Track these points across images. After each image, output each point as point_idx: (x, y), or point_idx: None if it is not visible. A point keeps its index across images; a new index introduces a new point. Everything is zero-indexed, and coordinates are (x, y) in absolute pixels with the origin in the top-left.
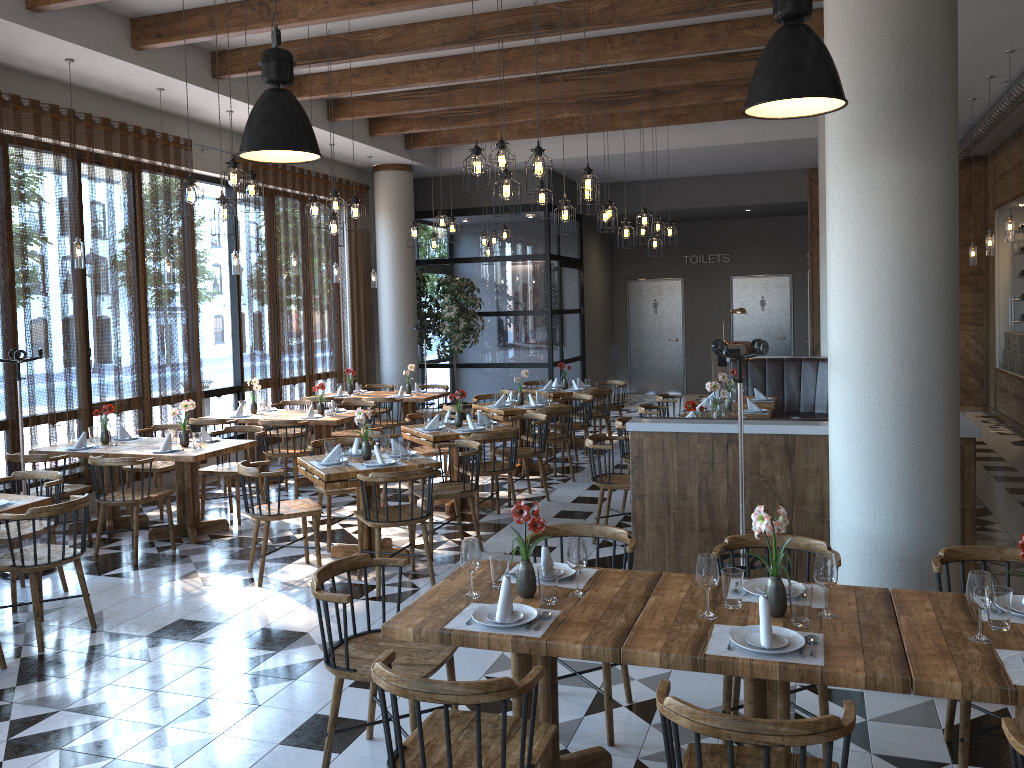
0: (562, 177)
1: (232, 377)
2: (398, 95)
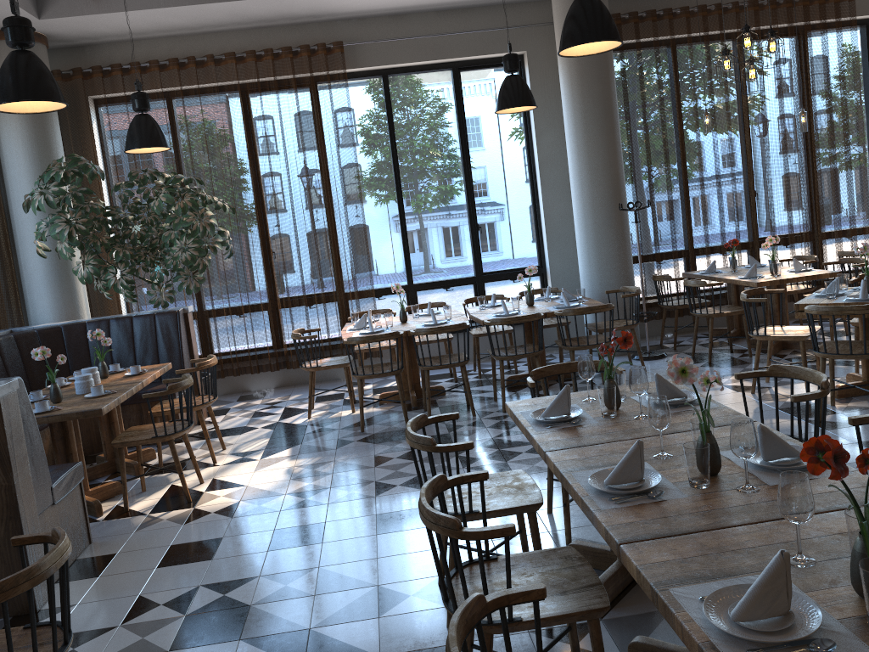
0: None
1: None
2: None
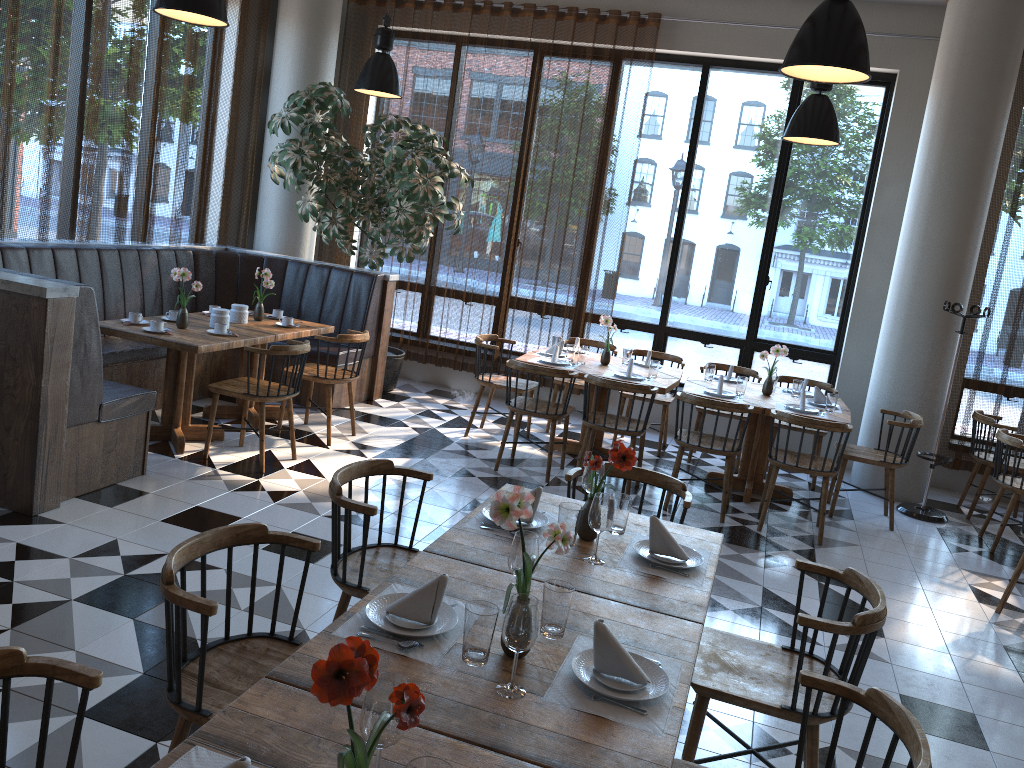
0: None
1: None
2: None
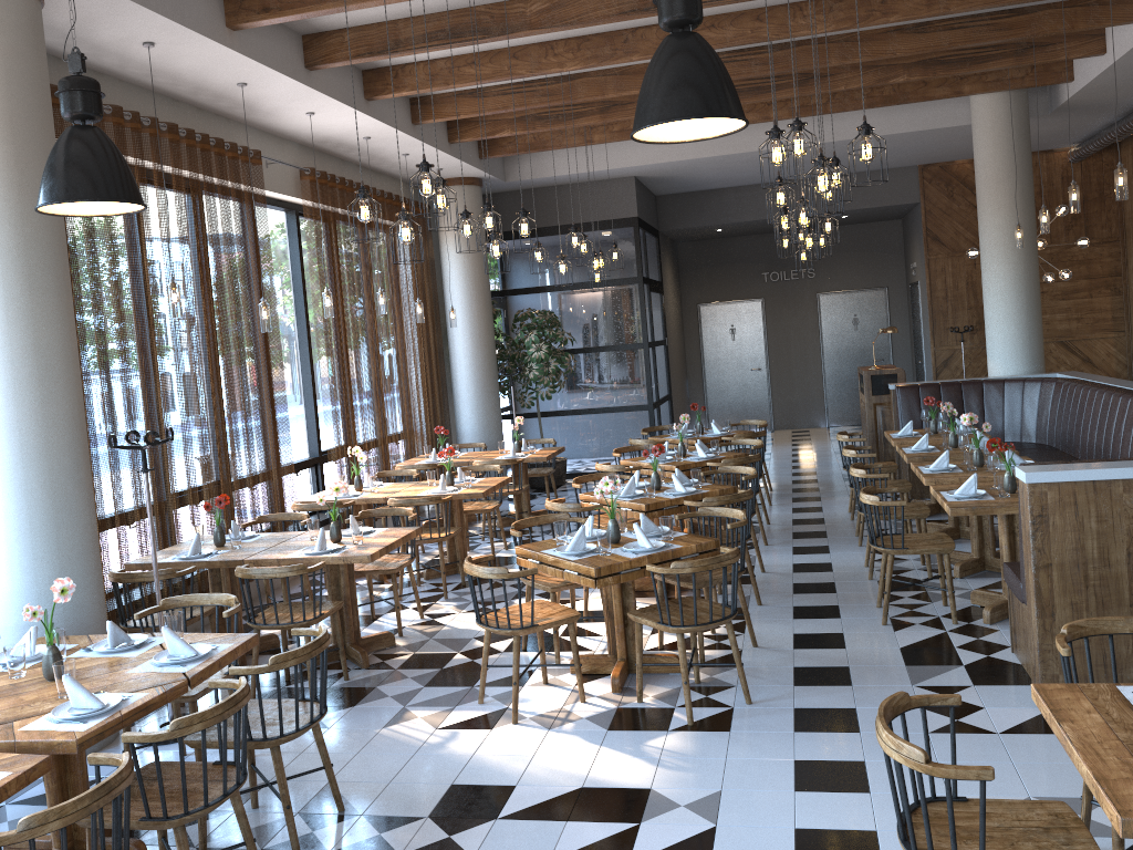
0: (644, 187)
1: (307, 447)
2: (502, 89)
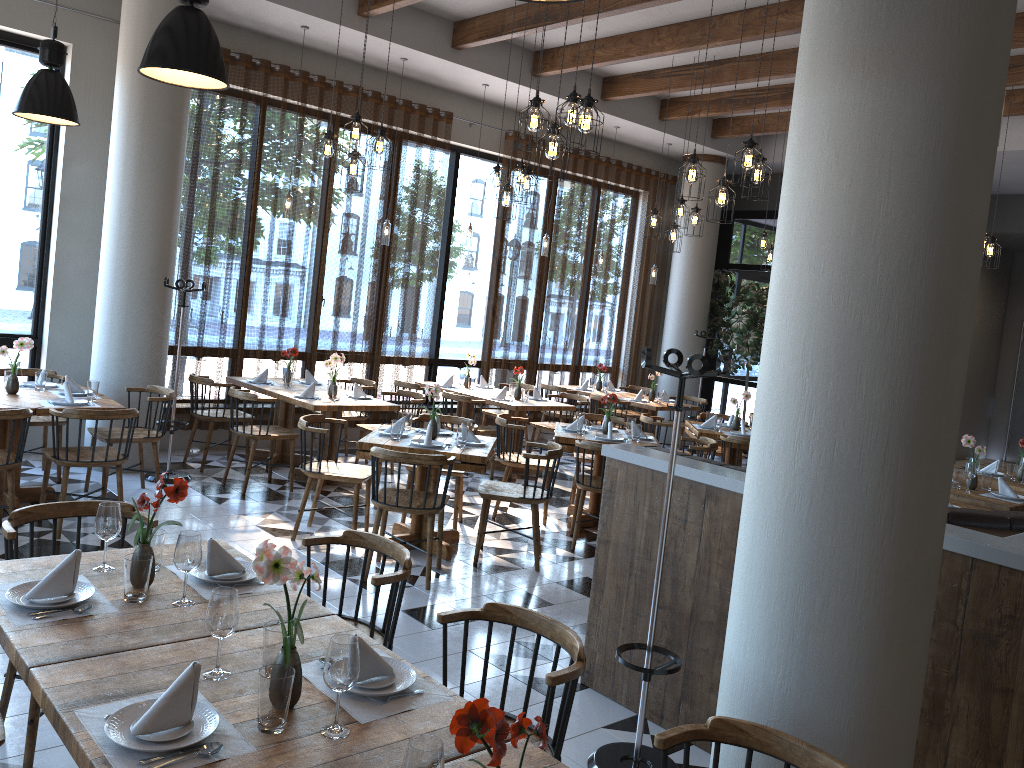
0: None
1: (480, 352)
2: (667, 71)
